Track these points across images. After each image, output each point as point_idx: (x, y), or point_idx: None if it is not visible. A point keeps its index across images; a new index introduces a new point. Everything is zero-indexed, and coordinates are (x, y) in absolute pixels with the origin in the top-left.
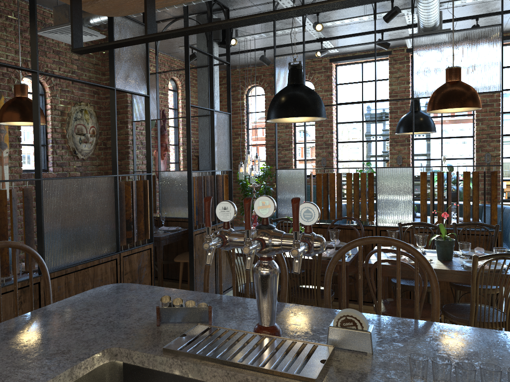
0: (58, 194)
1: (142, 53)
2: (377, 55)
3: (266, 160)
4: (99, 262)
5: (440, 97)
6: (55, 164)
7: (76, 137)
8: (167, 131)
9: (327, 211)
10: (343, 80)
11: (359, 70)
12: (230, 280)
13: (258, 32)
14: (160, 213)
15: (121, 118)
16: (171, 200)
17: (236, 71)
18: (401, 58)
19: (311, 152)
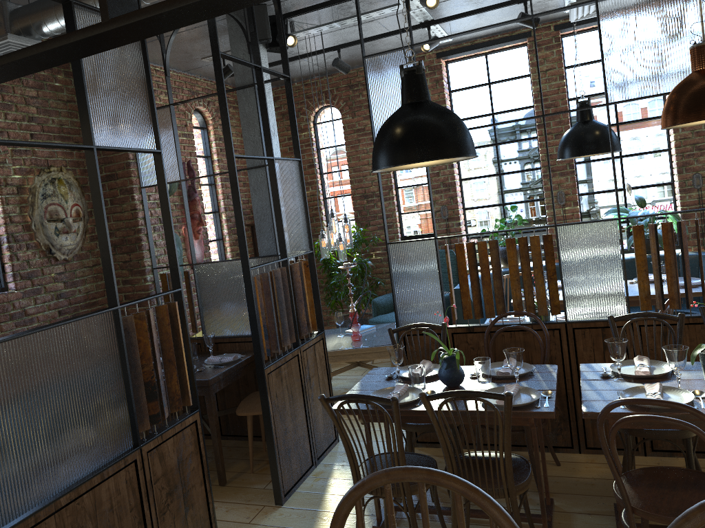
0: (1, 372)
1: (138, 76)
2: (509, 40)
3: (356, 218)
4: (103, 478)
5: (691, 99)
6: (17, 276)
7: (49, 226)
8: (198, 192)
9: (480, 304)
10: (459, 84)
11: (482, 66)
12: (331, 430)
13: (326, 21)
14: (204, 334)
15: (122, 185)
16: (219, 309)
17: (293, 87)
18: (547, 41)
19: (423, 199)
